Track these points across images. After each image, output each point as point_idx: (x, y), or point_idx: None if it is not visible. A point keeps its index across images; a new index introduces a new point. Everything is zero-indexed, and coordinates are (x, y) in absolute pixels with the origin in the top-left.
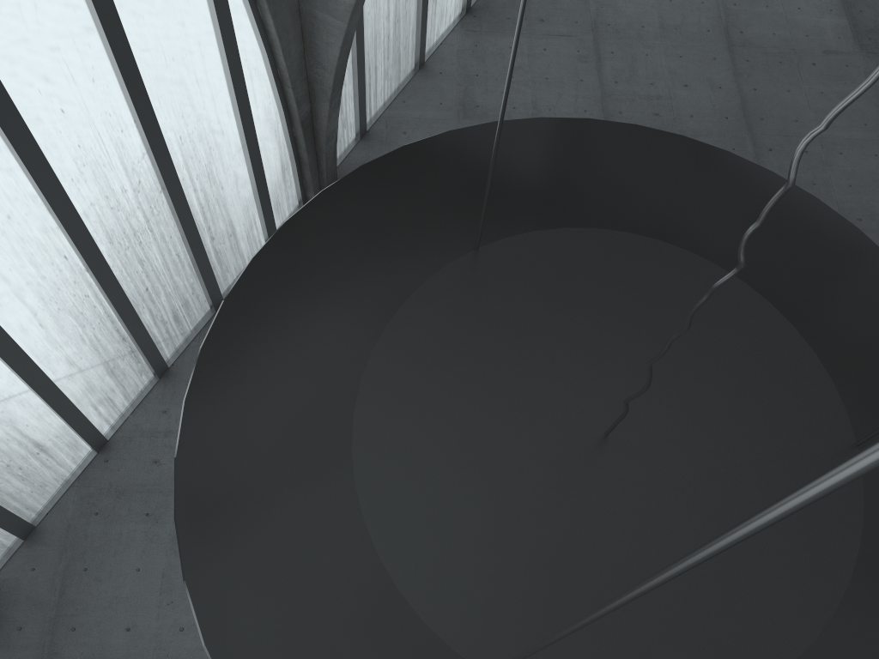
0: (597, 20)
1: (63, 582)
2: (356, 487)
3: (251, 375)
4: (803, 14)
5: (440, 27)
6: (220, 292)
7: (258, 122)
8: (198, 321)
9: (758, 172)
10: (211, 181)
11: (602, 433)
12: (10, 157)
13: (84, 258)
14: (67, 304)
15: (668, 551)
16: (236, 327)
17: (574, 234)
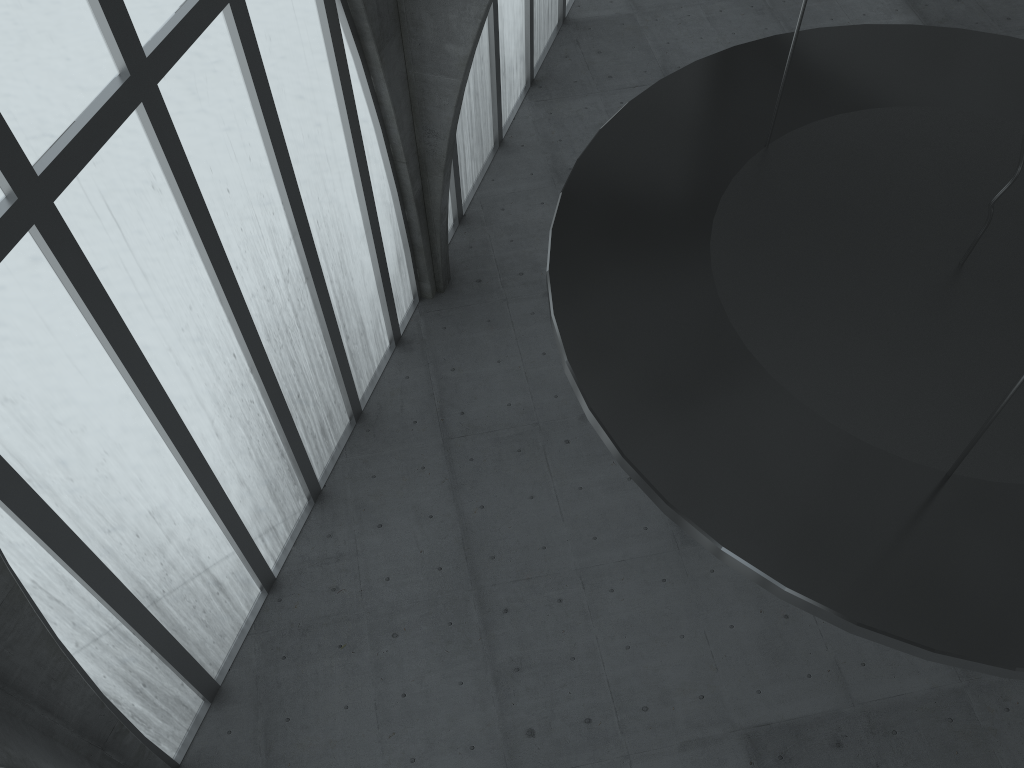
0: (666, 65)
1: (266, 738)
2: (749, 350)
3: (606, 282)
4: (869, 19)
5: (510, 102)
6: (358, 399)
7: (376, 205)
8: (341, 435)
9: (995, 38)
10: (343, 271)
11: (956, 264)
12: (190, 241)
13: (251, 355)
14: (237, 410)
15: None
16: (573, 248)
17: (851, 117)
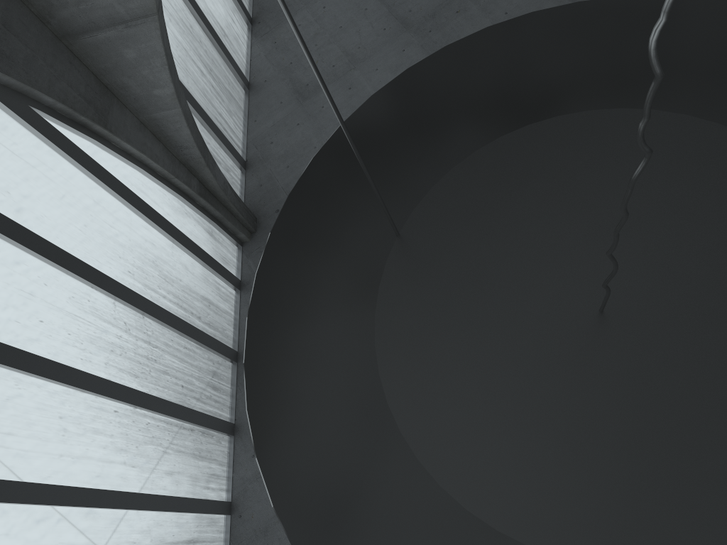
0: None
1: None
2: (442, 487)
3: (305, 453)
4: None
5: (242, 49)
6: (230, 348)
7: (171, 217)
8: (230, 377)
9: (567, 10)
10: (170, 282)
11: (597, 312)
12: (32, 379)
13: (128, 402)
14: (139, 439)
15: (718, 372)
16: (269, 424)
17: (462, 168)
